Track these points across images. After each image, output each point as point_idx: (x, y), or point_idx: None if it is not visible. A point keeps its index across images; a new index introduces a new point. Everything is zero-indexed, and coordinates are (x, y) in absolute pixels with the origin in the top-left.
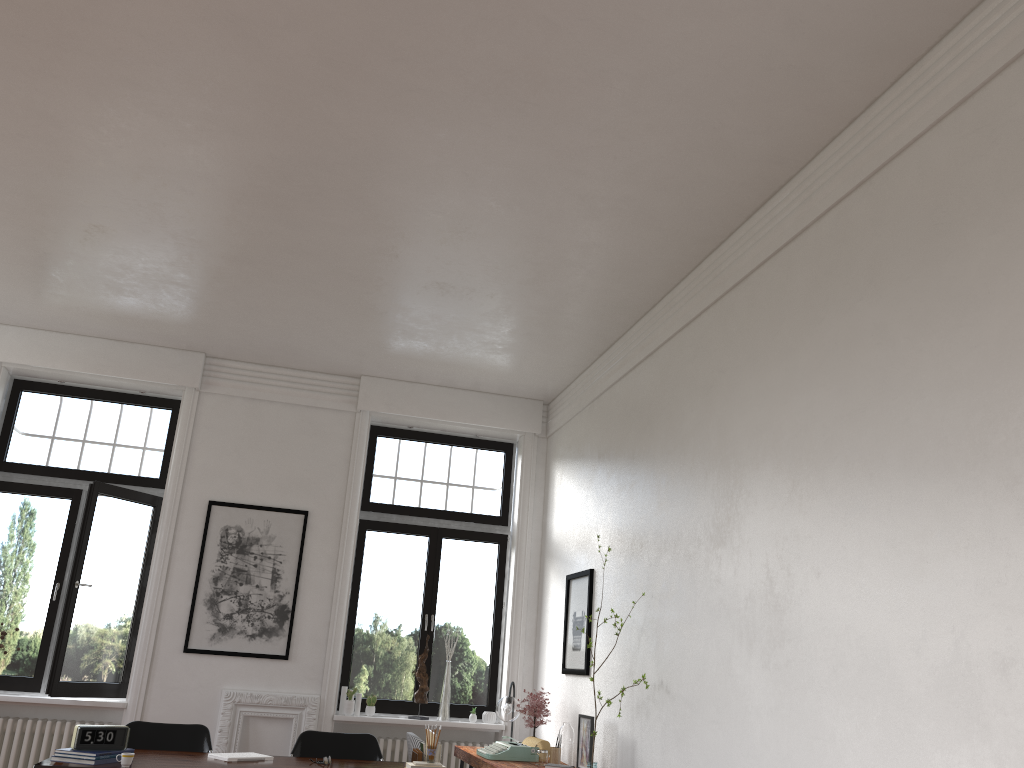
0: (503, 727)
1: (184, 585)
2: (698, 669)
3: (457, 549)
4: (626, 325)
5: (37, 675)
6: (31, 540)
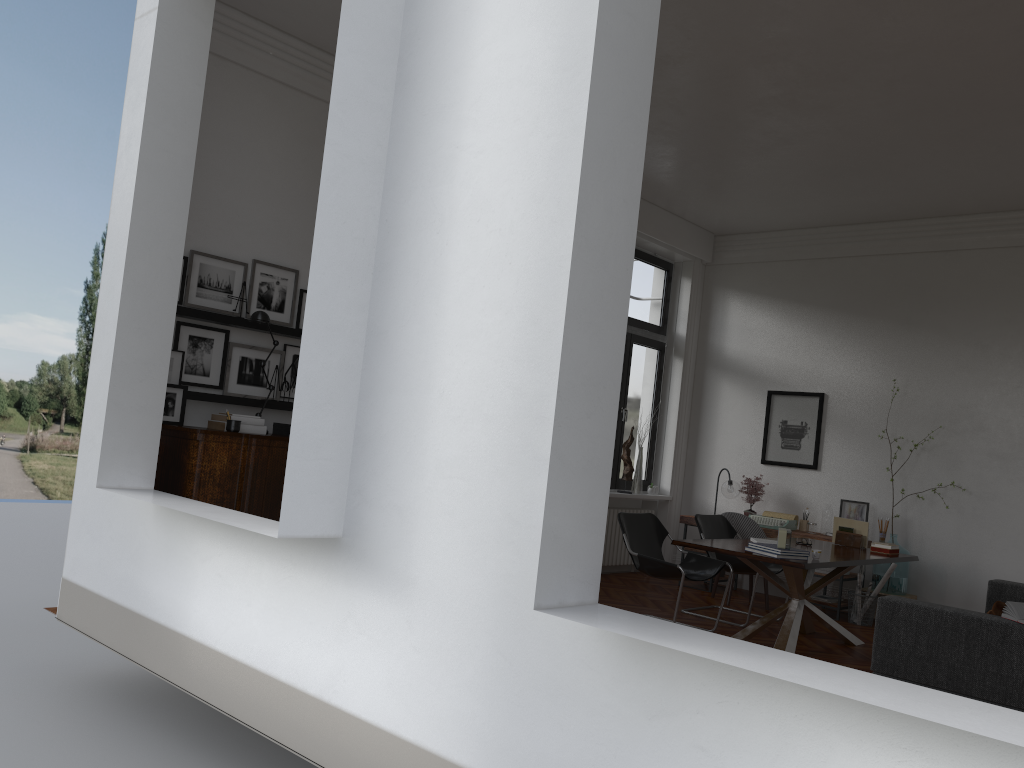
0: (671, 498)
1: None
2: (1019, 483)
3: (638, 353)
4: (909, 217)
5: None
6: None
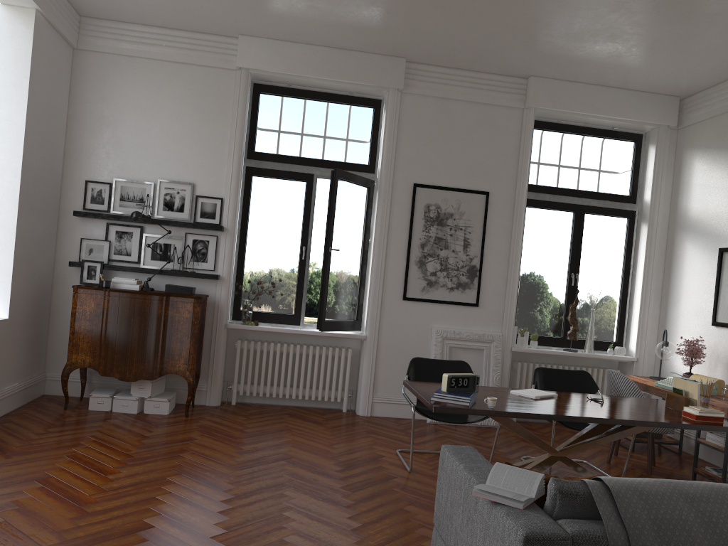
0: (635, 359)
1: (399, 250)
2: None
3: (595, 222)
4: None
5: (296, 313)
6: (280, 214)
